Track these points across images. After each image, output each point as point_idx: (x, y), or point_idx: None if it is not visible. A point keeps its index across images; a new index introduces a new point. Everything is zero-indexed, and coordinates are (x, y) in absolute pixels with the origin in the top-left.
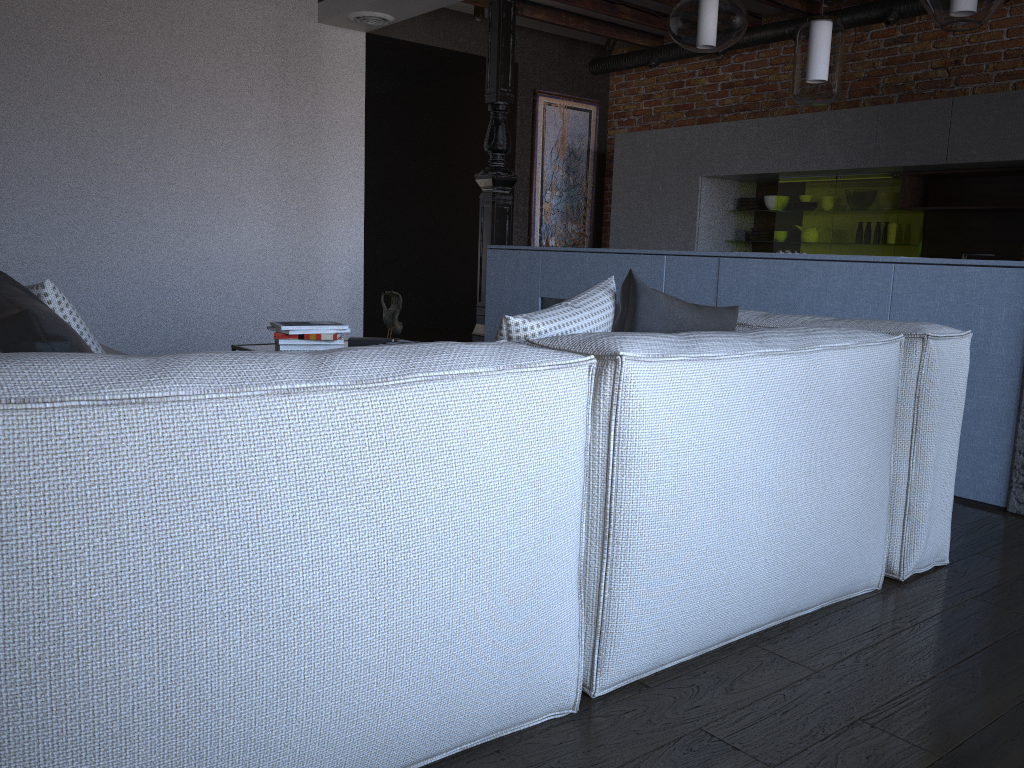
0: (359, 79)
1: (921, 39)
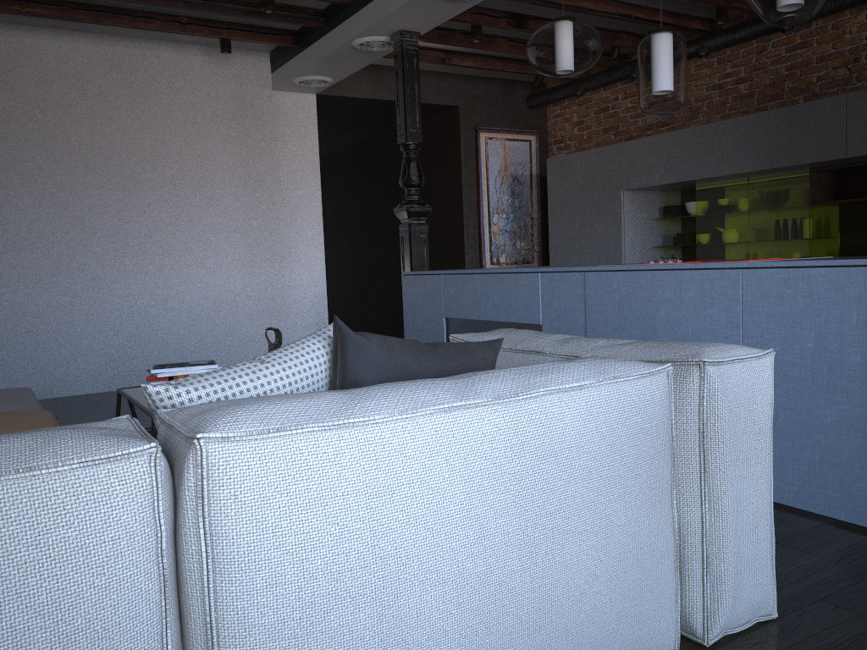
0: (312, 134)
1: (820, 42)
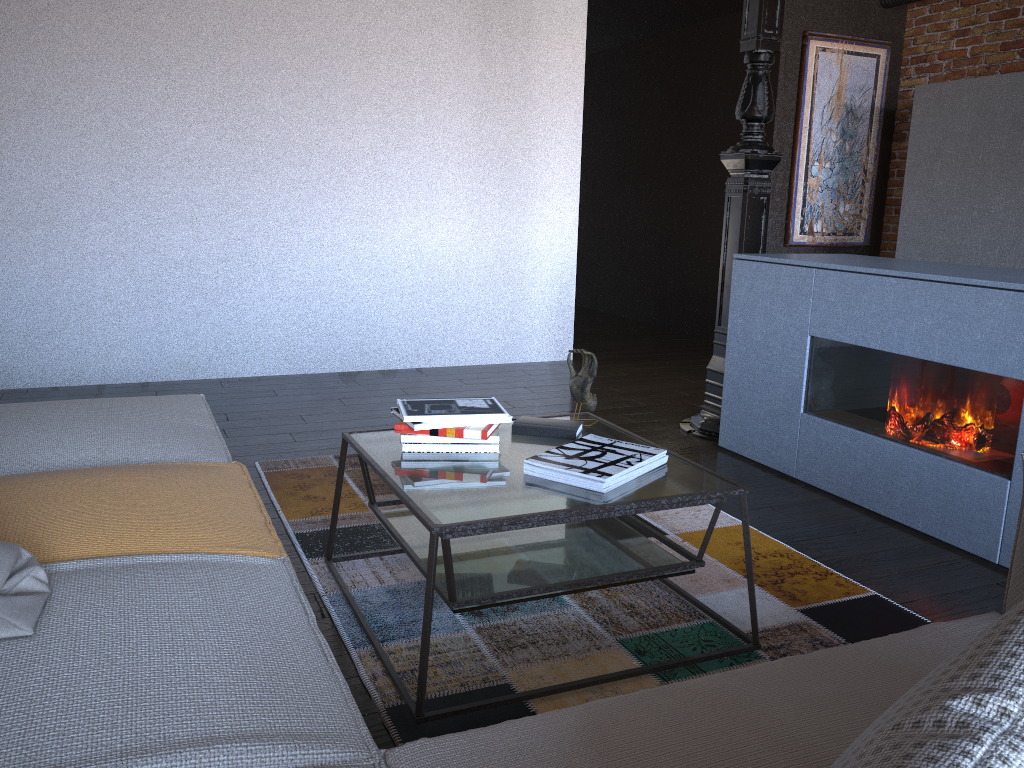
0: (579, 30)
1: None
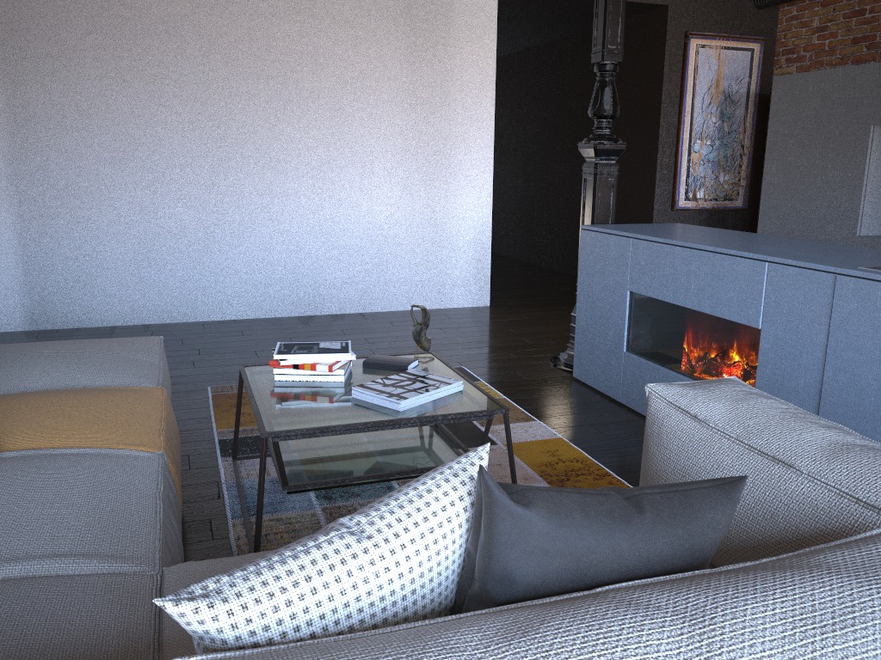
0: (490, 39)
1: None
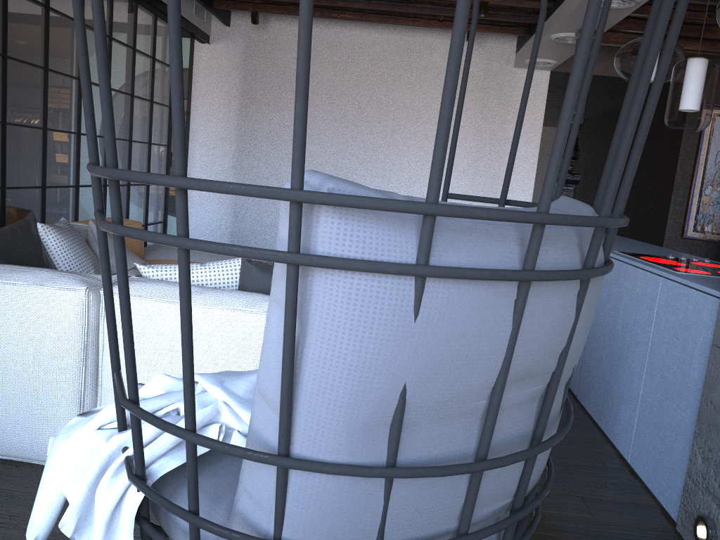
0: (541, 103)
1: None
